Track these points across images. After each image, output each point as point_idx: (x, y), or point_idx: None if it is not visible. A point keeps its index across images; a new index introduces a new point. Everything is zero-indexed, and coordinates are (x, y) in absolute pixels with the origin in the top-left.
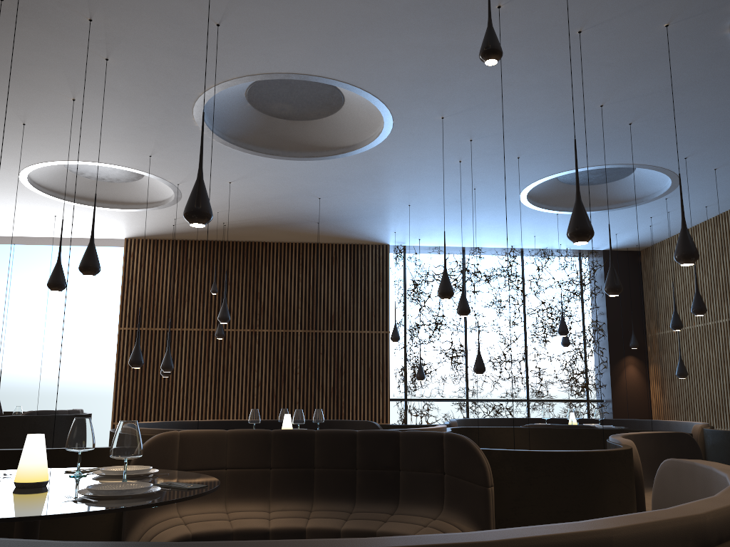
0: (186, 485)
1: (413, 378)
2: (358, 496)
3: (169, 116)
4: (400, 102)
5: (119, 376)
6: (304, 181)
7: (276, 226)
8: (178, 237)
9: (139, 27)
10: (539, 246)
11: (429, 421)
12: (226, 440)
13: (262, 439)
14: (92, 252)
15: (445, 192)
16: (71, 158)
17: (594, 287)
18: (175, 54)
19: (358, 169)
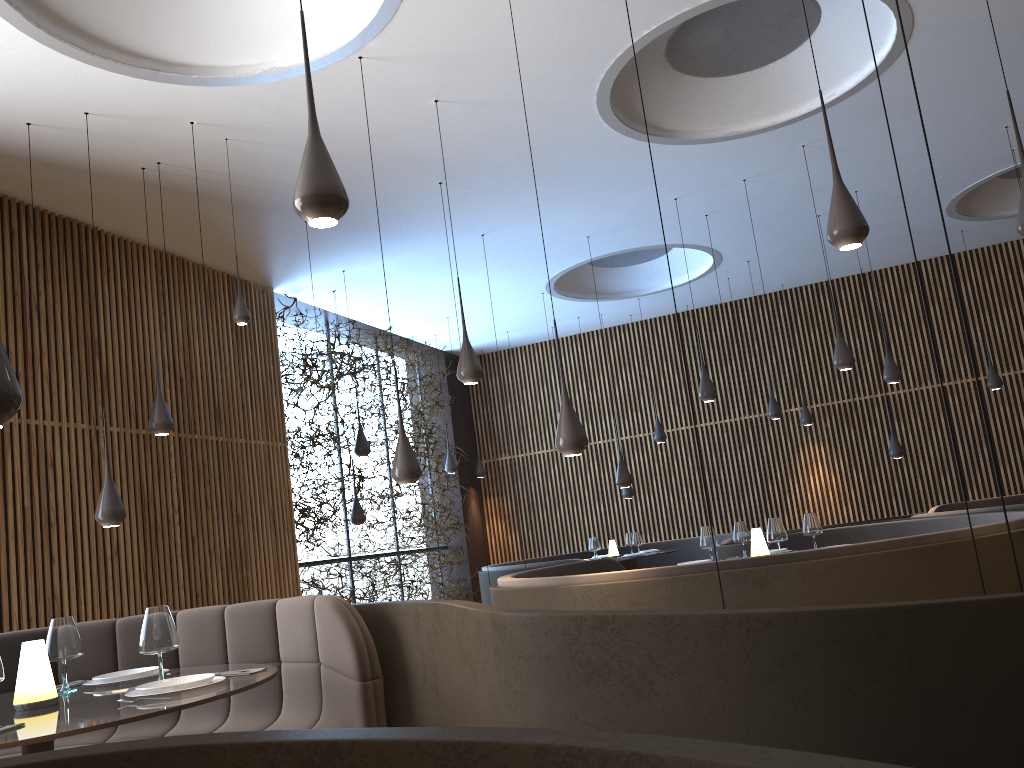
0: None
1: (316, 525)
2: None
3: None
4: (840, 111)
5: None
6: (508, 151)
7: (222, 205)
8: None
9: None
10: (410, 333)
11: None
12: None
13: None
14: None
15: (558, 231)
16: None
17: (437, 398)
18: None
19: (600, 163)
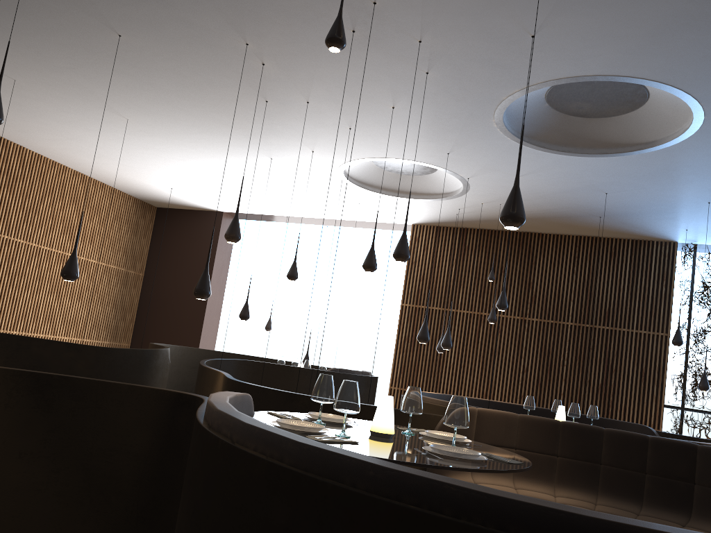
0: (504, 459)
1: (693, 387)
2: (646, 500)
3: (471, 119)
4: None
5: (398, 346)
6: (593, 177)
7: (555, 219)
8: (459, 225)
9: (460, 44)
10: None
11: (709, 435)
12: (517, 423)
13: (551, 427)
14: (404, 242)
15: None
16: (381, 155)
17: None
18: (487, 65)
19: (654, 165)
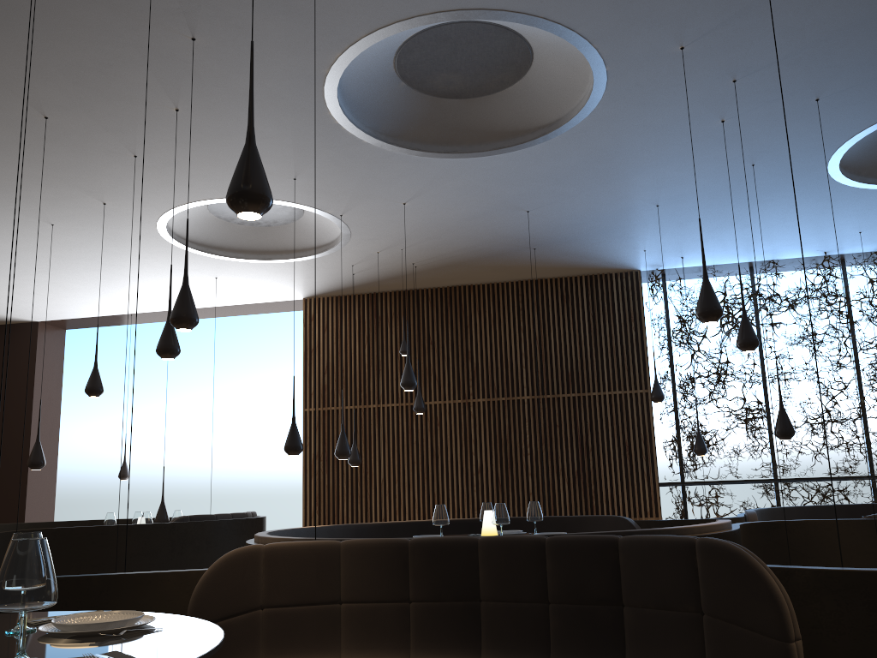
0: None
1: (690, 453)
2: (555, 649)
3: (298, 114)
4: (610, 31)
5: (307, 469)
6: (501, 188)
7: (480, 261)
8: (364, 290)
9: None
10: (869, 248)
11: (720, 512)
12: (338, 557)
13: (394, 554)
14: (185, 297)
15: (707, 177)
16: (205, 196)
17: None
18: (274, 12)
19: (571, 157)
